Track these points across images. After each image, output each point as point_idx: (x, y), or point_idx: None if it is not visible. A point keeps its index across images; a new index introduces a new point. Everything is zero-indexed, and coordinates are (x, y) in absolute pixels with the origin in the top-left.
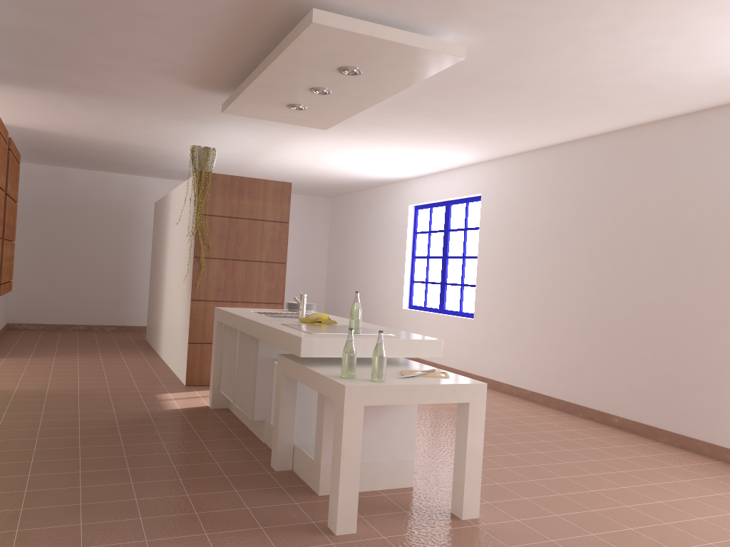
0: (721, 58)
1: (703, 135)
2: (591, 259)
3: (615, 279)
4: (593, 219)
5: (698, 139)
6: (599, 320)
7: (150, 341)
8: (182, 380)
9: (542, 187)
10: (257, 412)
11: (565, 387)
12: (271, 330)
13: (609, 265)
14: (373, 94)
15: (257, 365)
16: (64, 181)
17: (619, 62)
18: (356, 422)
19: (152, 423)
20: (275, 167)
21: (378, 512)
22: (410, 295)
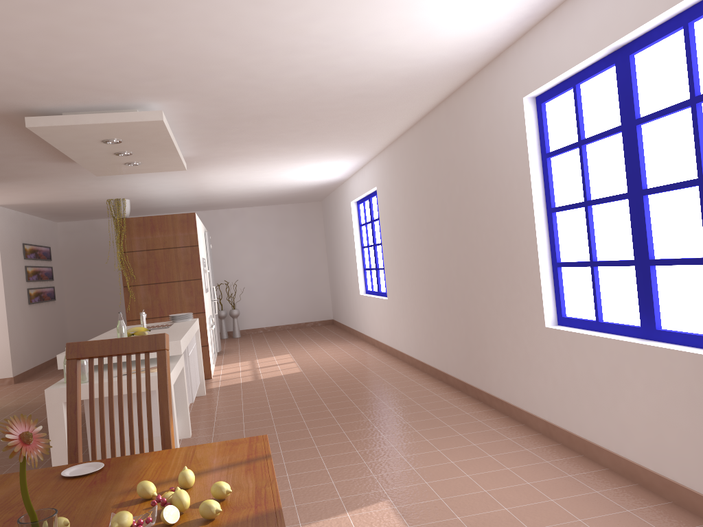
0: (369, 69)
1: (452, 118)
2: (424, 237)
3: (435, 253)
4: (420, 202)
5: (451, 123)
6: (434, 291)
7: None
8: None
9: (398, 177)
10: None
11: (429, 353)
12: None
13: (432, 241)
14: (161, 147)
15: None
16: (94, 231)
17: (303, 88)
18: (58, 414)
19: None
20: (230, 191)
21: None
22: (365, 282)
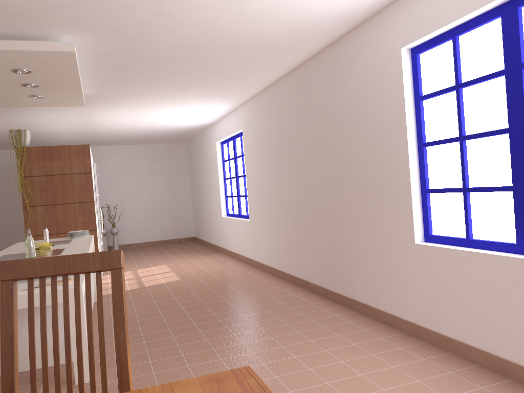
0: (267, 17)
1: (323, 70)
2: (289, 170)
3: (300, 183)
4: (287, 140)
5: (322, 73)
6: (297, 214)
7: None
8: None
9: (264, 120)
10: None
11: (290, 265)
12: None
13: (297, 173)
14: (67, 81)
15: None
16: None
17: (205, 32)
18: None
19: None
20: (115, 130)
21: (21, 385)
22: (226, 207)
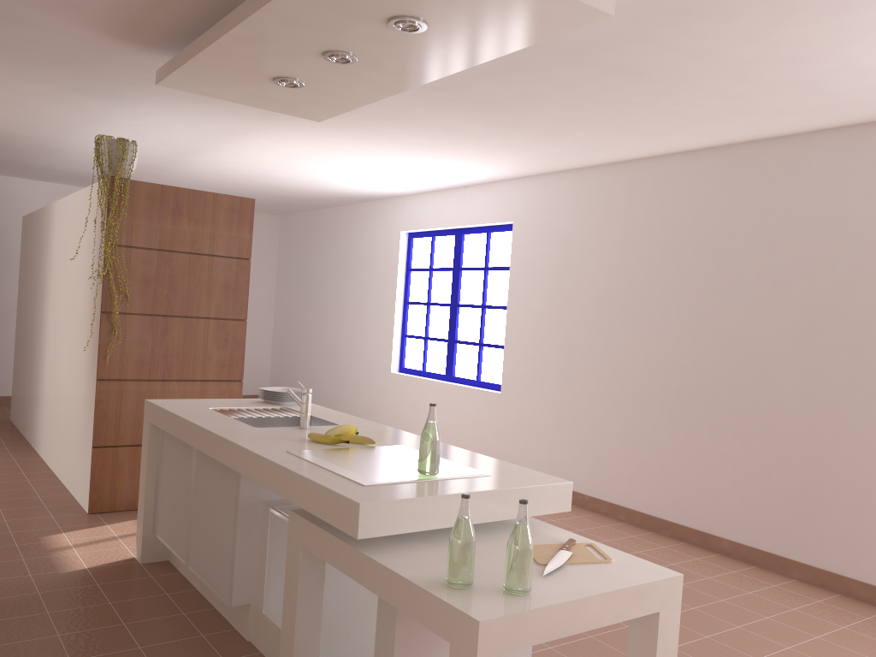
0: None
1: (862, 159)
2: (684, 321)
3: (722, 351)
4: (688, 266)
5: (855, 164)
6: (696, 406)
7: (19, 424)
8: (82, 503)
9: (607, 218)
10: (238, 593)
11: (643, 494)
12: (280, 471)
13: (713, 330)
14: (425, 68)
15: (238, 514)
16: None
17: (812, 43)
18: None
19: (44, 610)
20: (213, 171)
21: None
22: (402, 355)
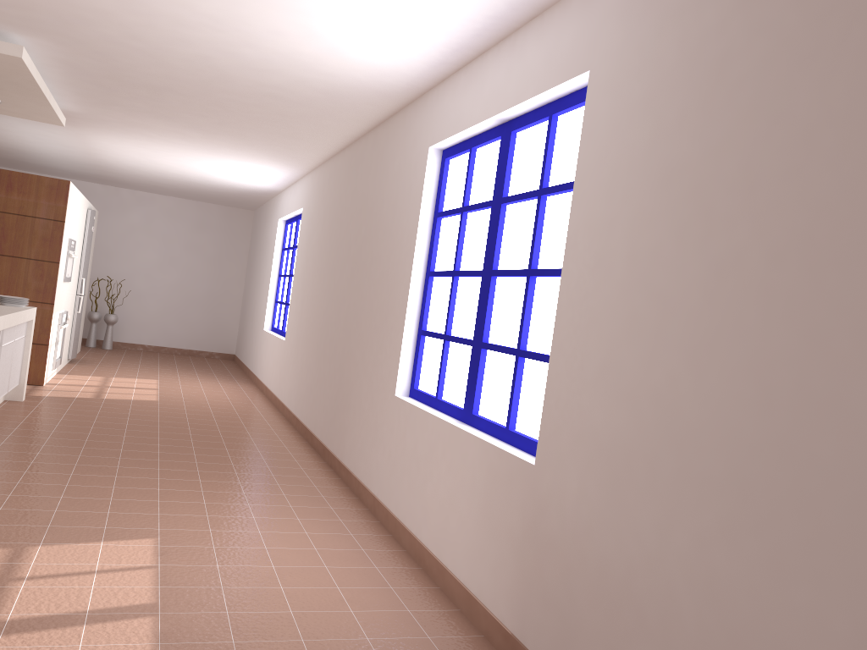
0: (277, 70)
1: (376, 151)
2: (328, 277)
3: (333, 297)
4: (333, 236)
5: (374, 155)
6: (323, 340)
7: None
8: None
9: (322, 202)
10: None
11: (305, 409)
12: None
13: (333, 283)
14: (25, 90)
15: None
16: None
17: (202, 69)
18: None
19: None
20: (133, 168)
21: None
22: (273, 317)
